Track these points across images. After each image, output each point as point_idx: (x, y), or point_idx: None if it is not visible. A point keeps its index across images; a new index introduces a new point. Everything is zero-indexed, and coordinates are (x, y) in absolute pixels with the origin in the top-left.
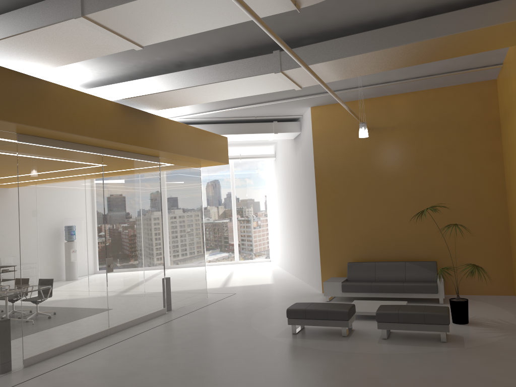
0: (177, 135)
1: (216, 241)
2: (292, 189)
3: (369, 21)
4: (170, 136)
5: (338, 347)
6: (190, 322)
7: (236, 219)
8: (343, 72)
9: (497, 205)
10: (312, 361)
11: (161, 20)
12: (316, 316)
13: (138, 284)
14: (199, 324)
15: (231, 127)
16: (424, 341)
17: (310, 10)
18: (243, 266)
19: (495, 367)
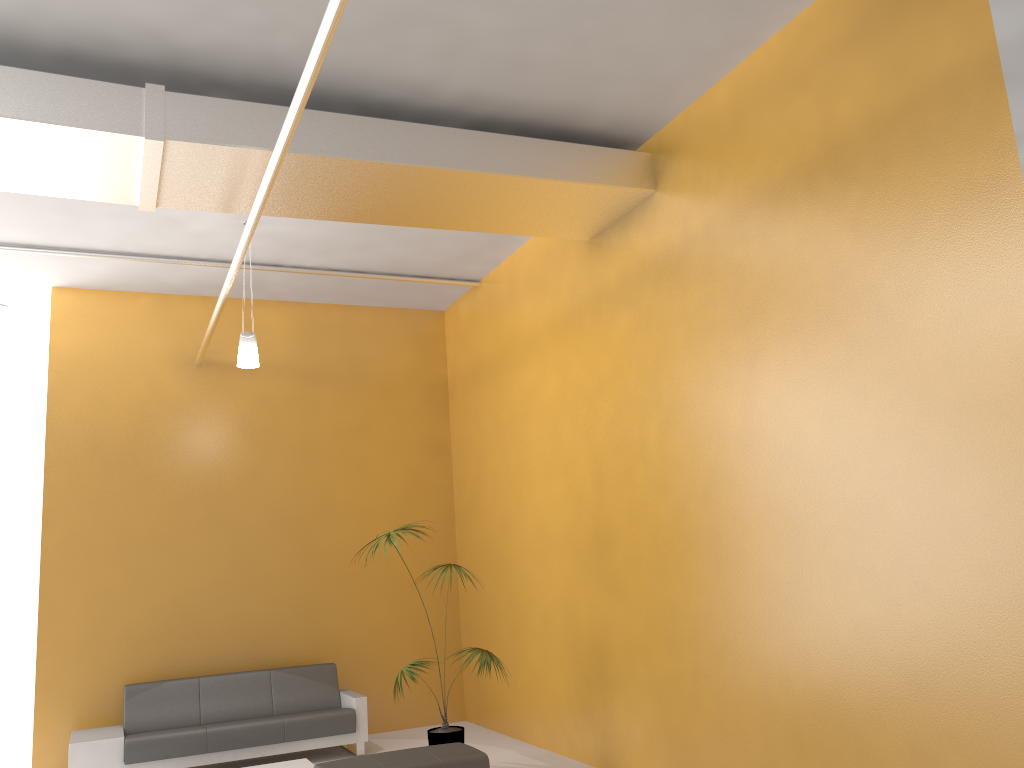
0: None
1: None
2: None
3: (383, 101)
4: None
5: None
6: None
7: None
8: (287, 195)
9: (440, 543)
10: None
11: None
12: None
13: None
14: None
15: None
16: None
17: (307, 15)
18: None
19: None
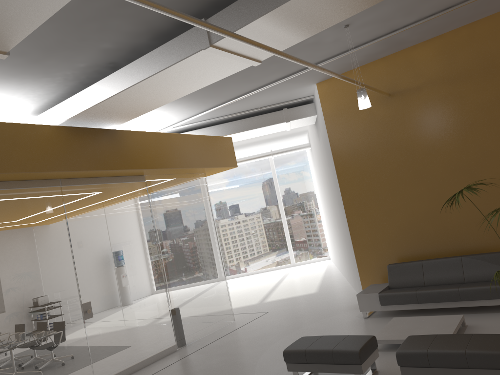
0: (156, 147)
1: (268, 245)
2: (325, 180)
3: None
4: (146, 150)
5: None
6: (191, 365)
7: (285, 219)
8: (298, 27)
9: None
10: None
11: None
12: (319, 359)
13: (132, 324)
14: (198, 369)
15: (236, 125)
16: None
17: None
18: (297, 269)
19: None
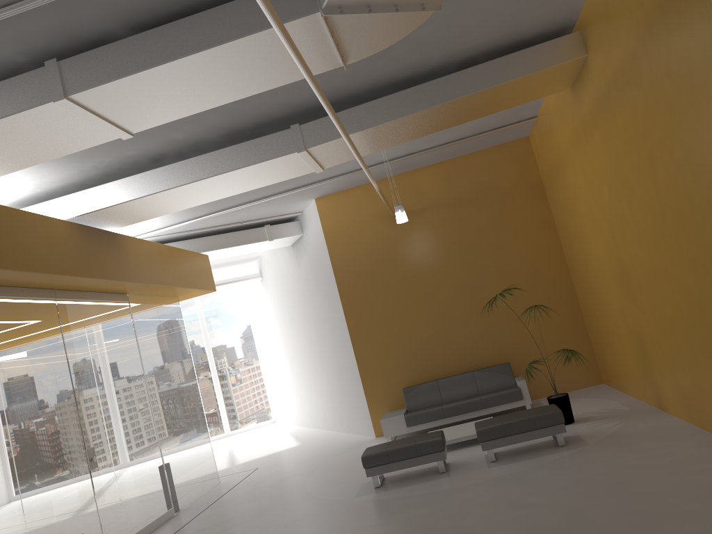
0: (150, 258)
1: None
2: (299, 312)
3: (403, 78)
4: (143, 261)
5: (446, 485)
6: (222, 515)
7: (217, 373)
8: (377, 142)
9: (560, 281)
10: (425, 507)
11: (171, 94)
12: (402, 455)
13: (132, 480)
14: (236, 514)
15: (209, 241)
16: (540, 452)
17: (340, 69)
18: (240, 437)
19: (635, 453)
